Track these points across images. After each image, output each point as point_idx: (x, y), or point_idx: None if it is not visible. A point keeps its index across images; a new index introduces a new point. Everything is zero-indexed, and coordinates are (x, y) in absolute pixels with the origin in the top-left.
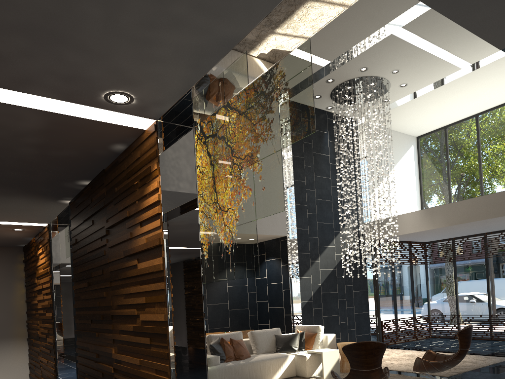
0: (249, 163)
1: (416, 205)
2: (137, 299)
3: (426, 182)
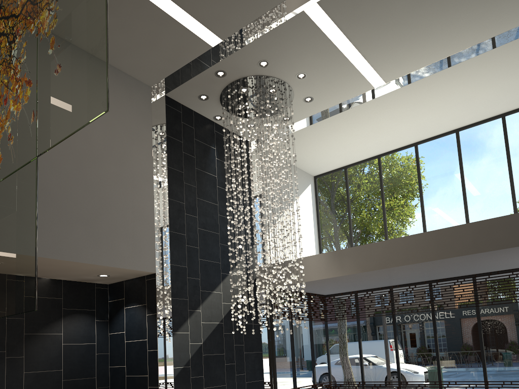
0: (31, 19)
1: (315, 252)
2: None
3: (325, 227)
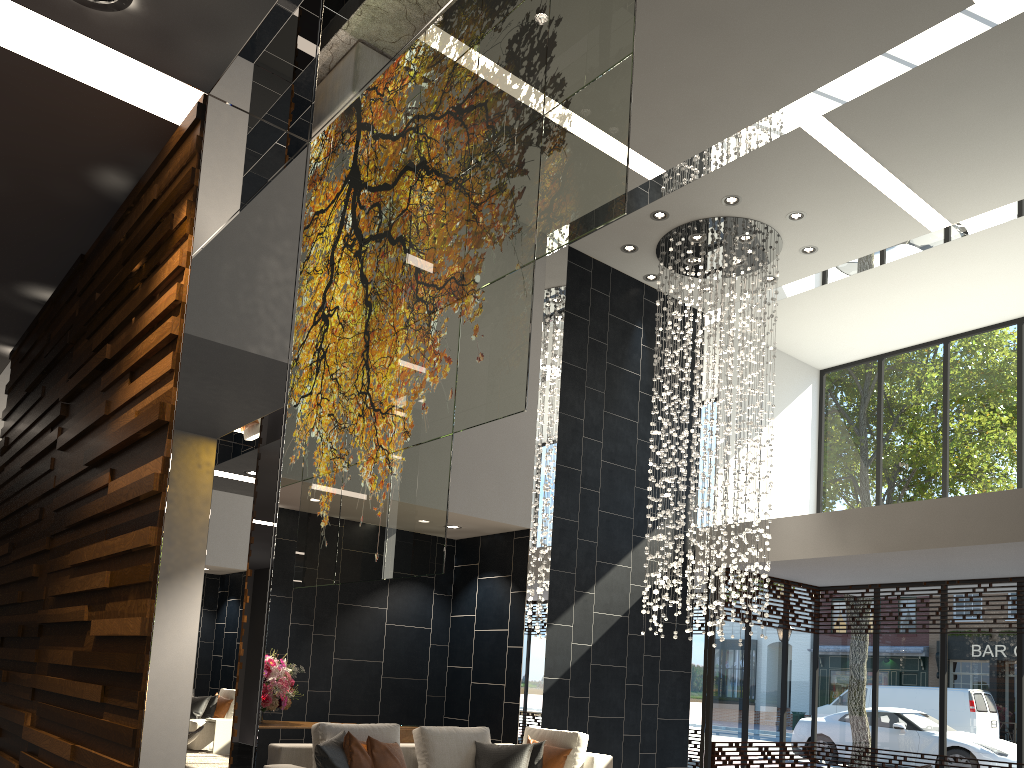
0: (454, 297)
1: (808, 508)
2: (92, 579)
3: (832, 464)
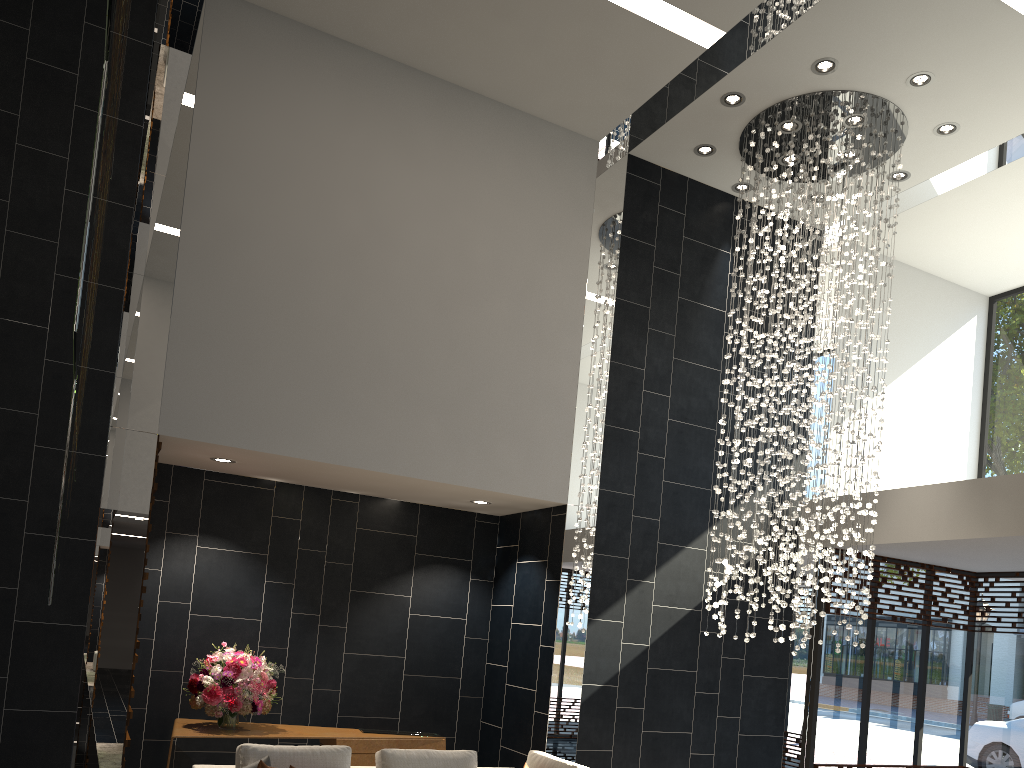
0: None
1: (965, 473)
2: None
3: (1001, 417)
